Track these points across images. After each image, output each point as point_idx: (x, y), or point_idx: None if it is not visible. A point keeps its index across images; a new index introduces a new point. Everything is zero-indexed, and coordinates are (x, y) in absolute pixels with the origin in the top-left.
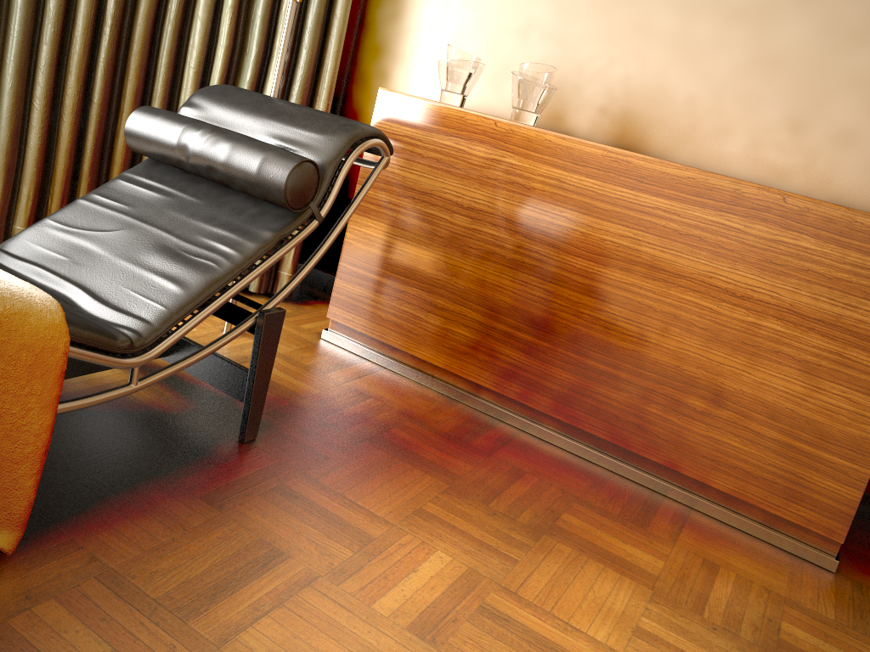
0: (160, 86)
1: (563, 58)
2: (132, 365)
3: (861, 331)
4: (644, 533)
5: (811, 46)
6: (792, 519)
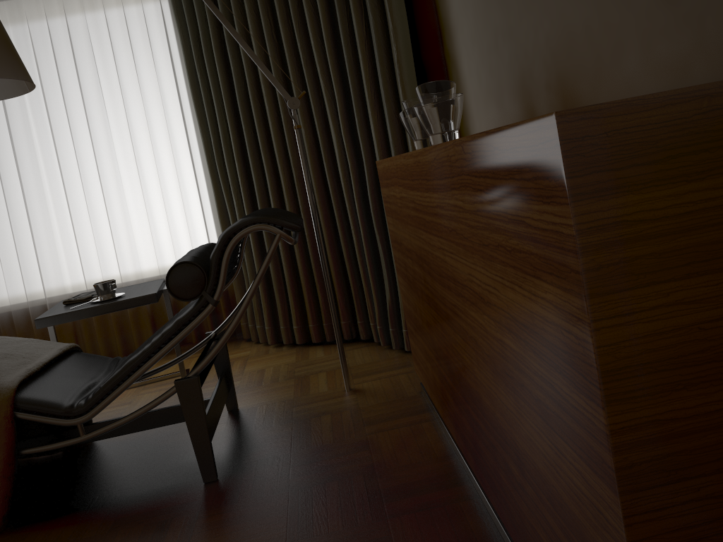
0: (334, 209)
1: (516, 49)
2: (71, 423)
3: (550, 338)
4: None
5: None
6: None
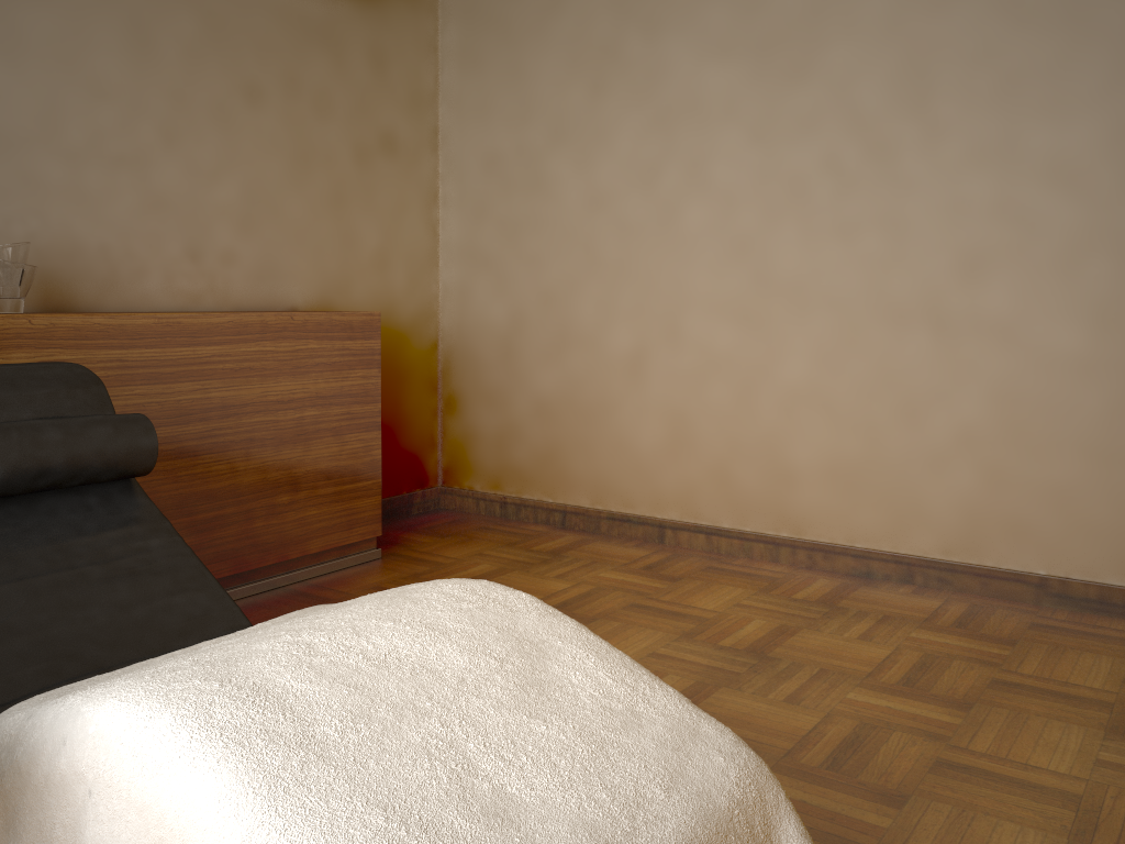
0: None
1: None
2: None
3: (354, 392)
4: (339, 600)
5: (185, 186)
6: (356, 540)
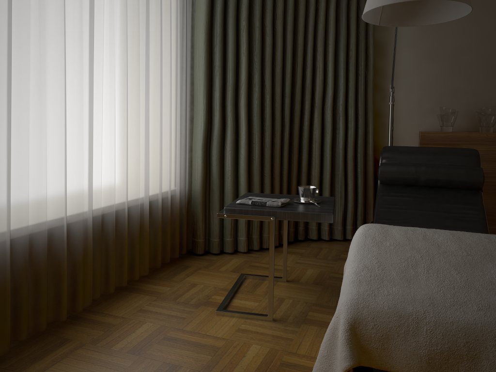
0: (305, 153)
1: (477, 101)
2: None
3: None
4: None
5: None
6: None
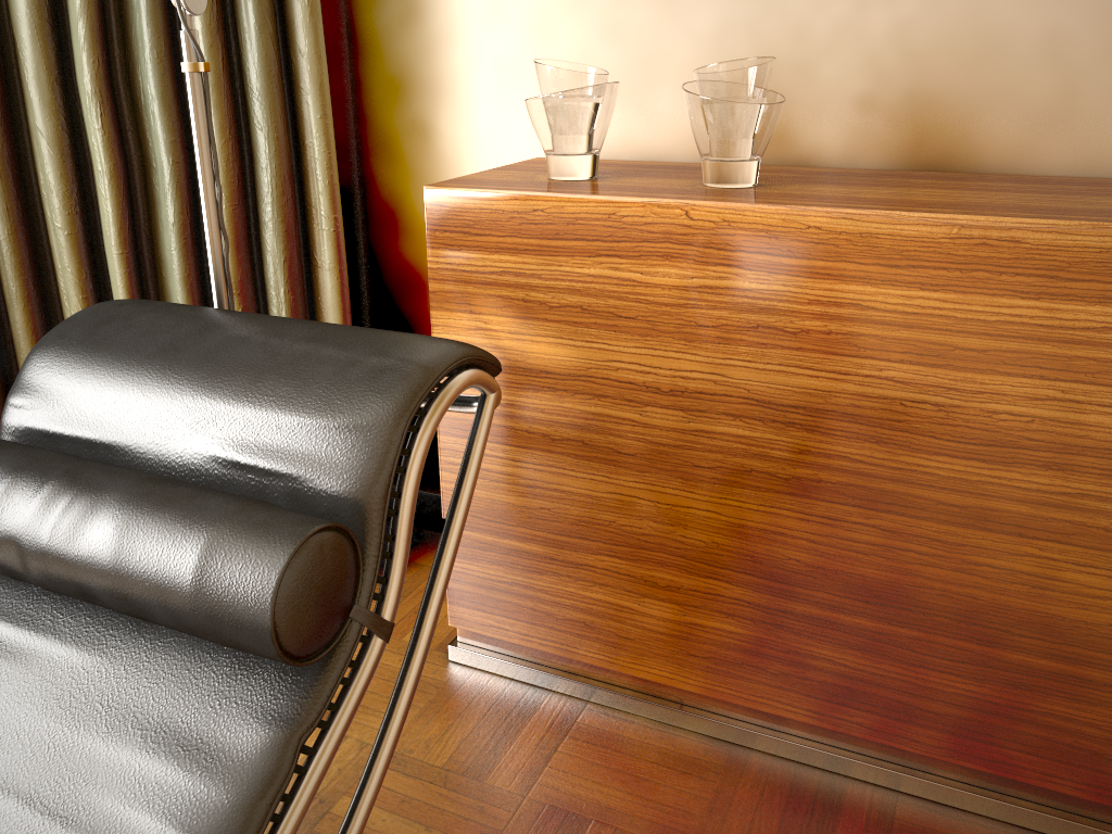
0: (11, 279)
1: (760, 17)
2: None
3: None
4: None
5: None
6: None
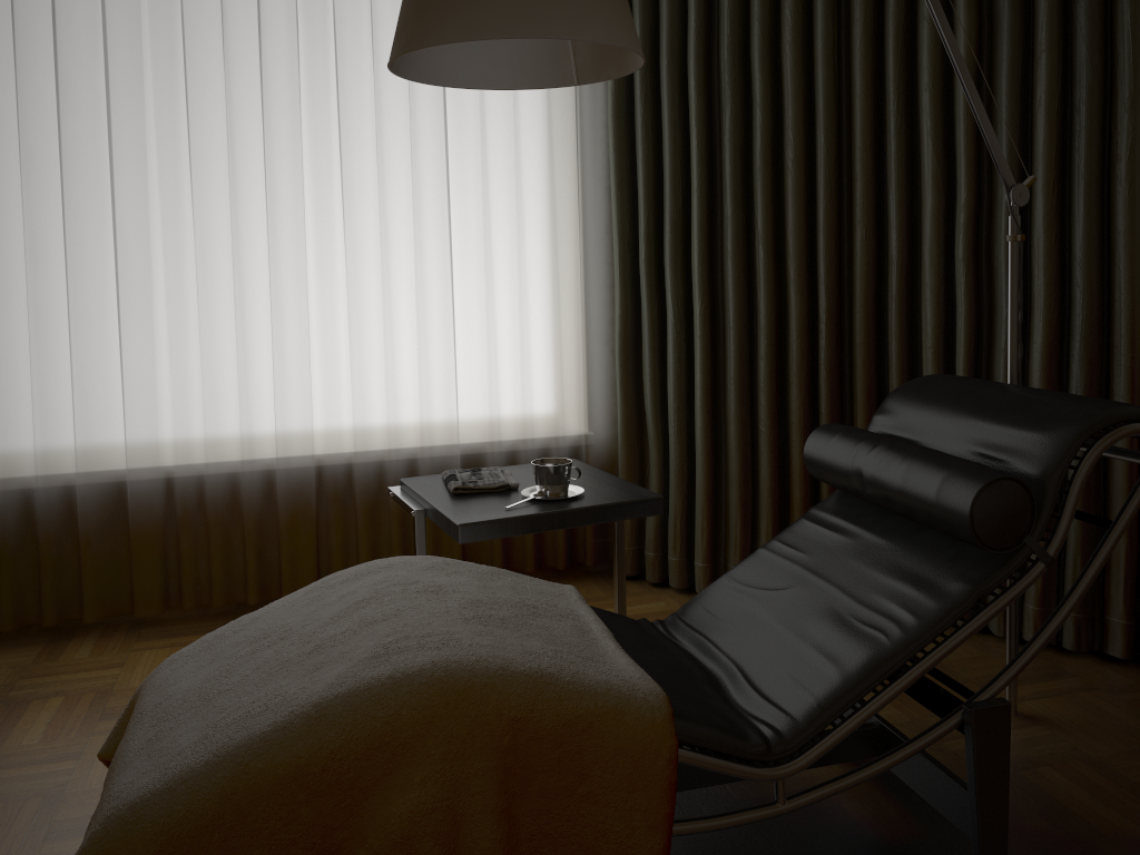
0: (893, 377)
1: None
2: (771, 777)
3: None
4: None
5: None
6: None
